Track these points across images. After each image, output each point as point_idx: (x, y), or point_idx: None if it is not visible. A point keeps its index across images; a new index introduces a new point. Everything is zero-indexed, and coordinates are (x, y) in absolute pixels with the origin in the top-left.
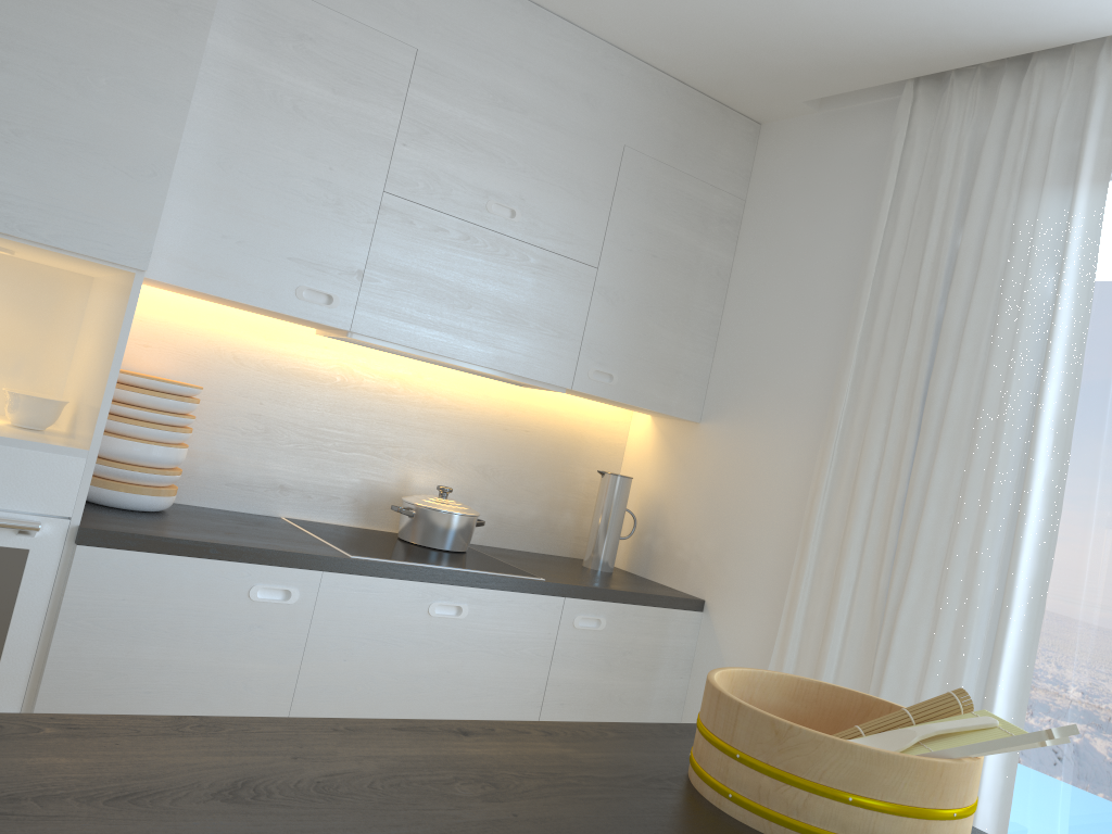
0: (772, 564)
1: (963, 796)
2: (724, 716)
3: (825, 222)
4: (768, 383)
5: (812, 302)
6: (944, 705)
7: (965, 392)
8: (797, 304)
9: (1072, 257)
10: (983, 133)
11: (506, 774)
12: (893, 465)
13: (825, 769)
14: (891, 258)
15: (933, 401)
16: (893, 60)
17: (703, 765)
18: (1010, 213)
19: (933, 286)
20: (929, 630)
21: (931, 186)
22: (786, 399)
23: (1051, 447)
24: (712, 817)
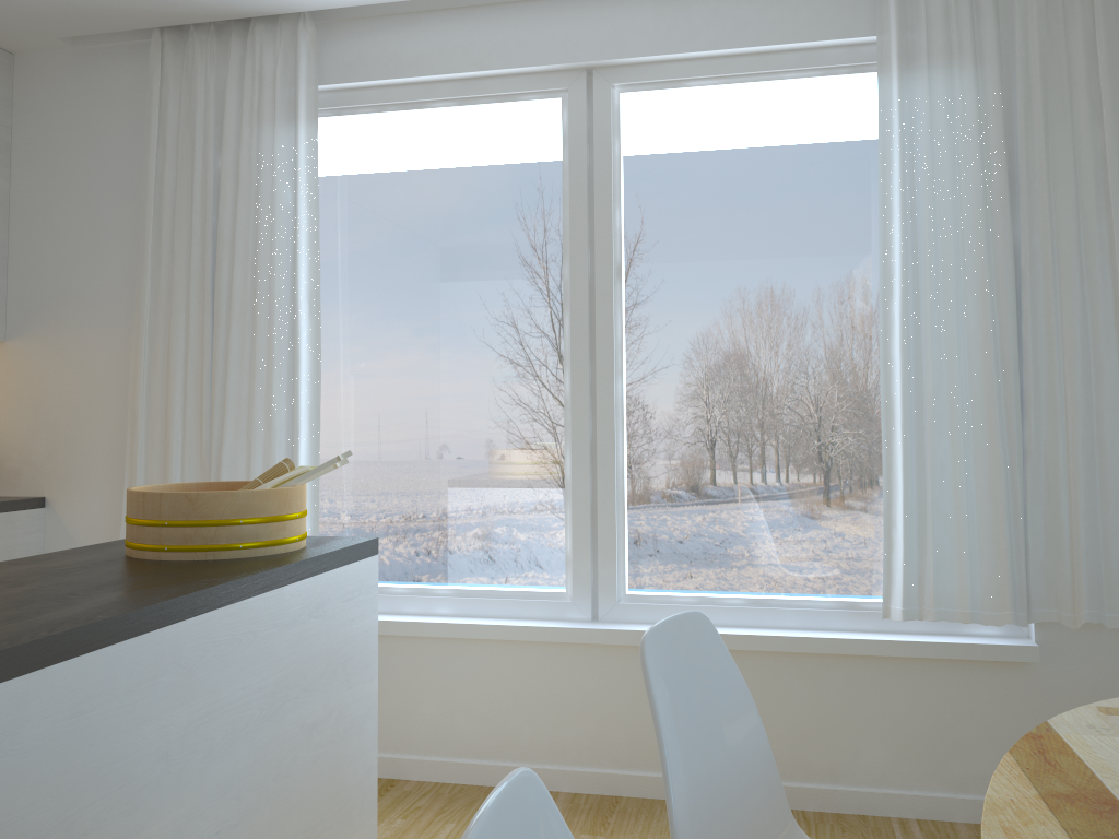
0: (106, 448)
1: (300, 505)
2: (151, 504)
3: (100, 148)
4: (71, 296)
5: (101, 220)
6: (278, 469)
7: (244, 281)
8: (86, 223)
9: (302, 175)
10: (224, 77)
11: (11, 579)
12: (197, 345)
13: (224, 510)
14: (166, 180)
15: (221, 290)
16: (141, 12)
17: (141, 541)
18: (254, 142)
19: (205, 201)
20: (246, 459)
21: (190, 119)
22: (92, 307)
23: (308, 312)
24: (159, 562)
